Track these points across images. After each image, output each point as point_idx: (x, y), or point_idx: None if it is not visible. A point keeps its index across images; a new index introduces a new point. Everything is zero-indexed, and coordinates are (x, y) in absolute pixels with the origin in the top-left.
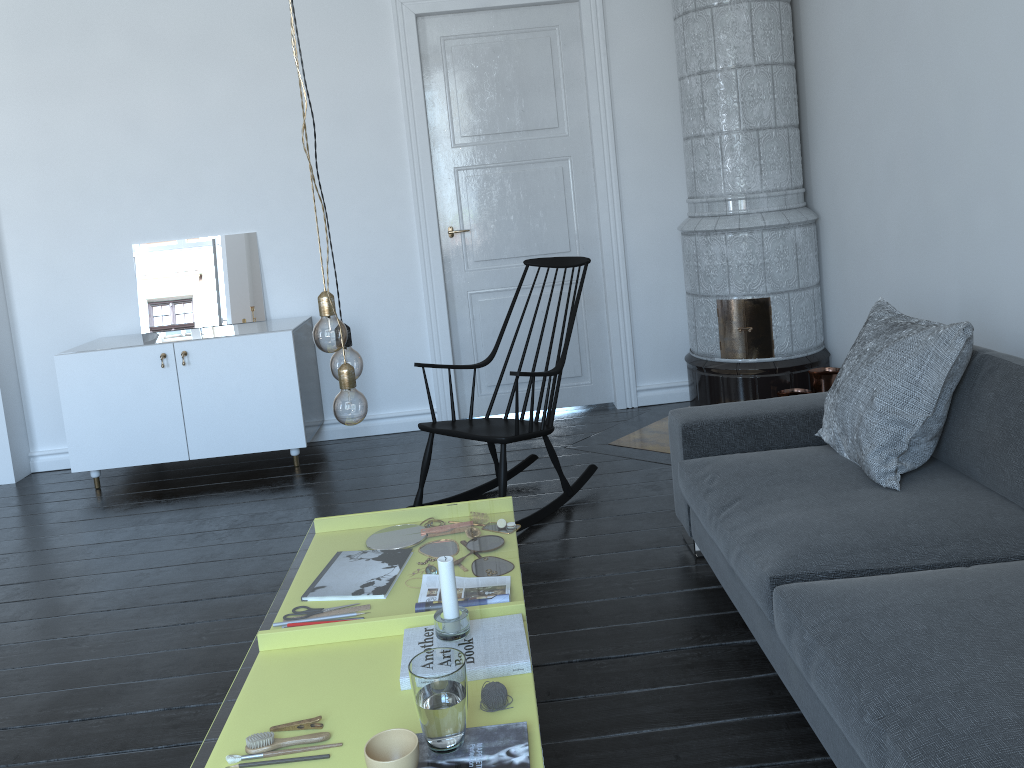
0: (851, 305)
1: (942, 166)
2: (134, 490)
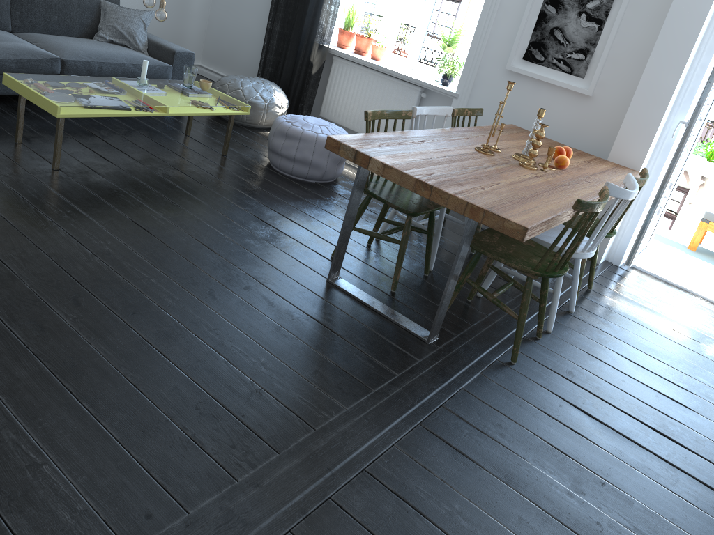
0: None
1: None
2: None
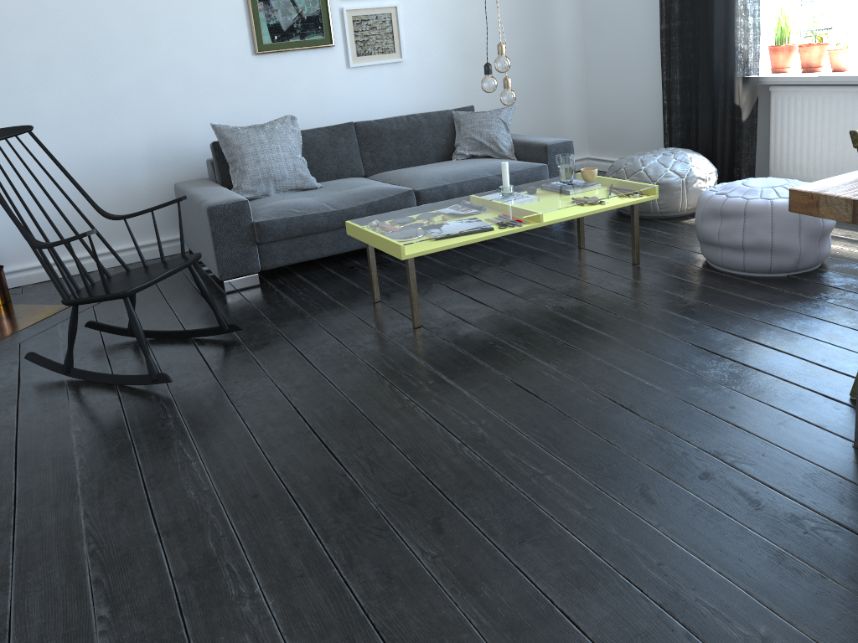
0: None
1: (119, 61)
2: None
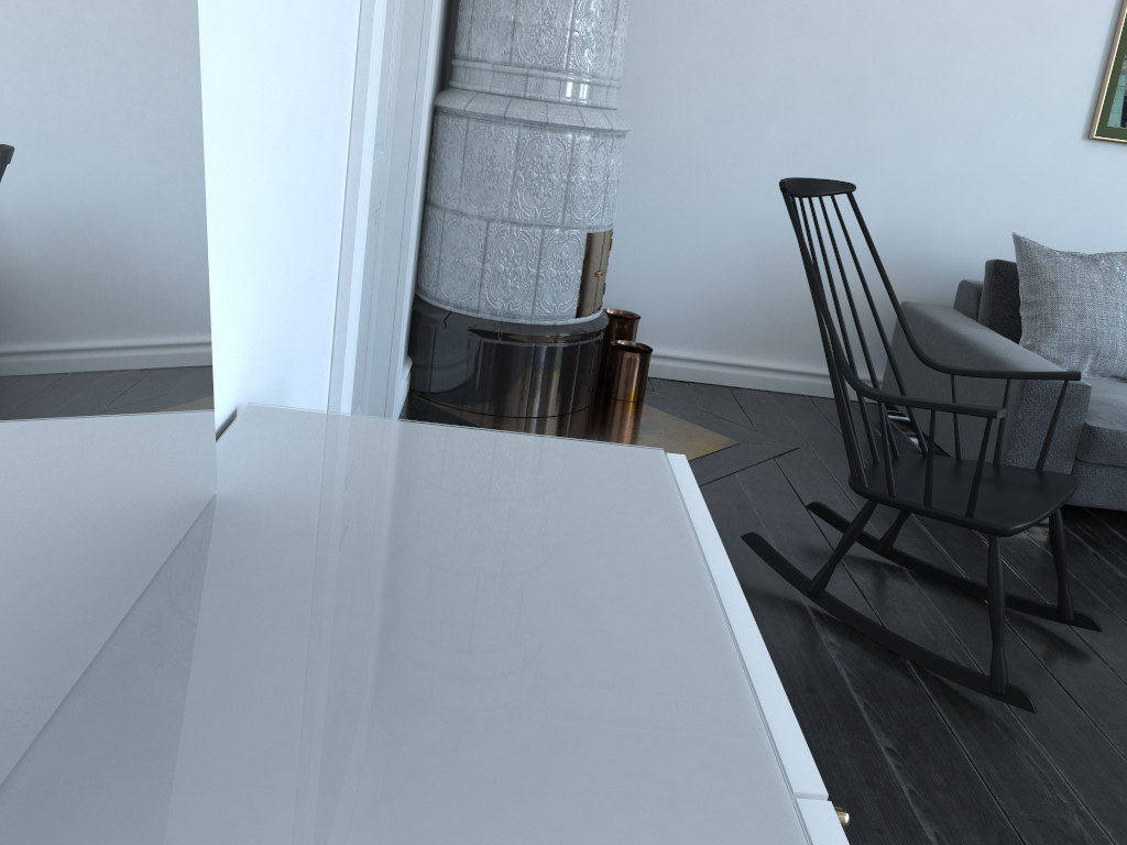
0: (641, 232)
1: (888, 102)
2: None
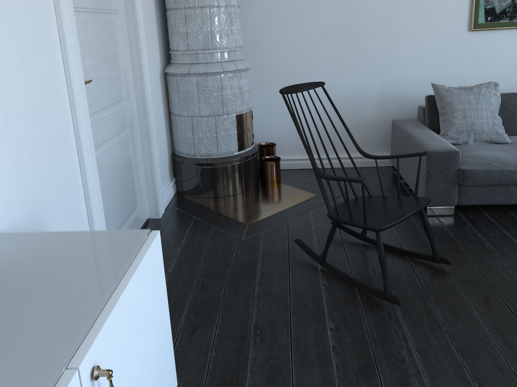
0: (271, 107)
1: (371, 31)
2: None
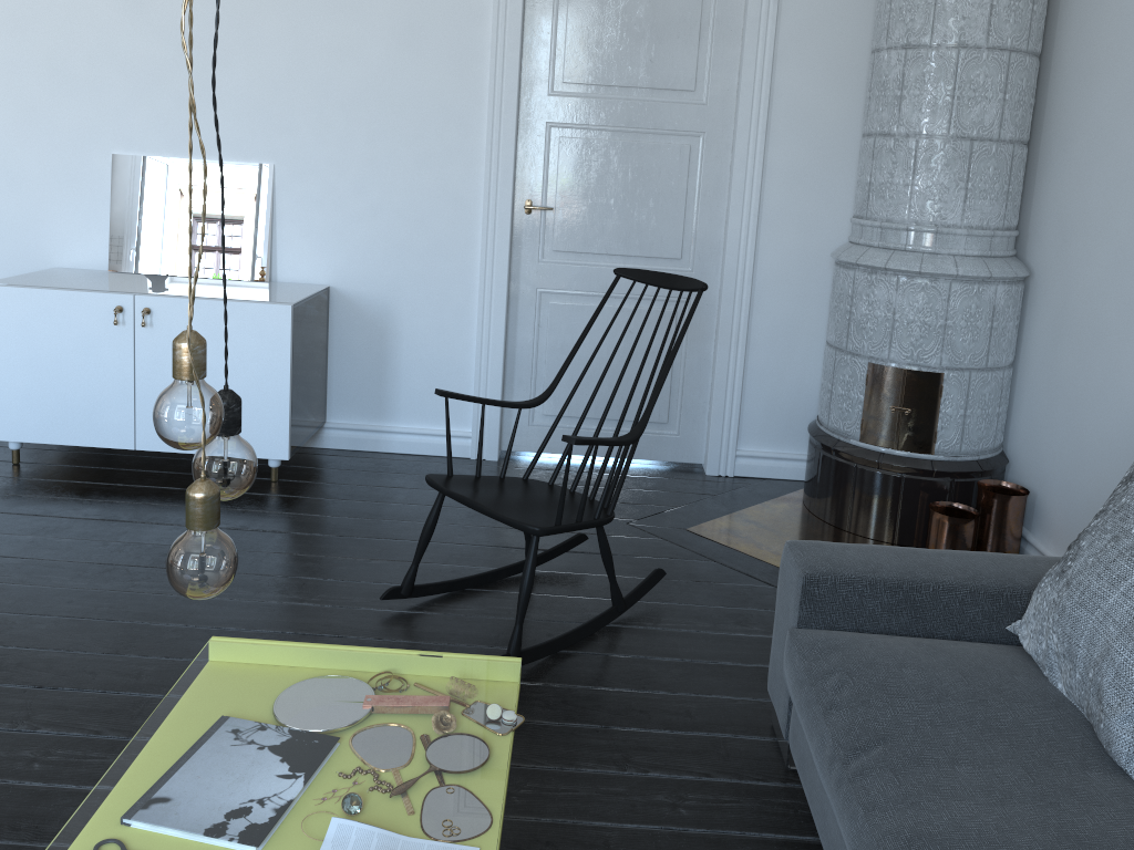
0: (1057, 406)
1: None
2: (58, 476)
